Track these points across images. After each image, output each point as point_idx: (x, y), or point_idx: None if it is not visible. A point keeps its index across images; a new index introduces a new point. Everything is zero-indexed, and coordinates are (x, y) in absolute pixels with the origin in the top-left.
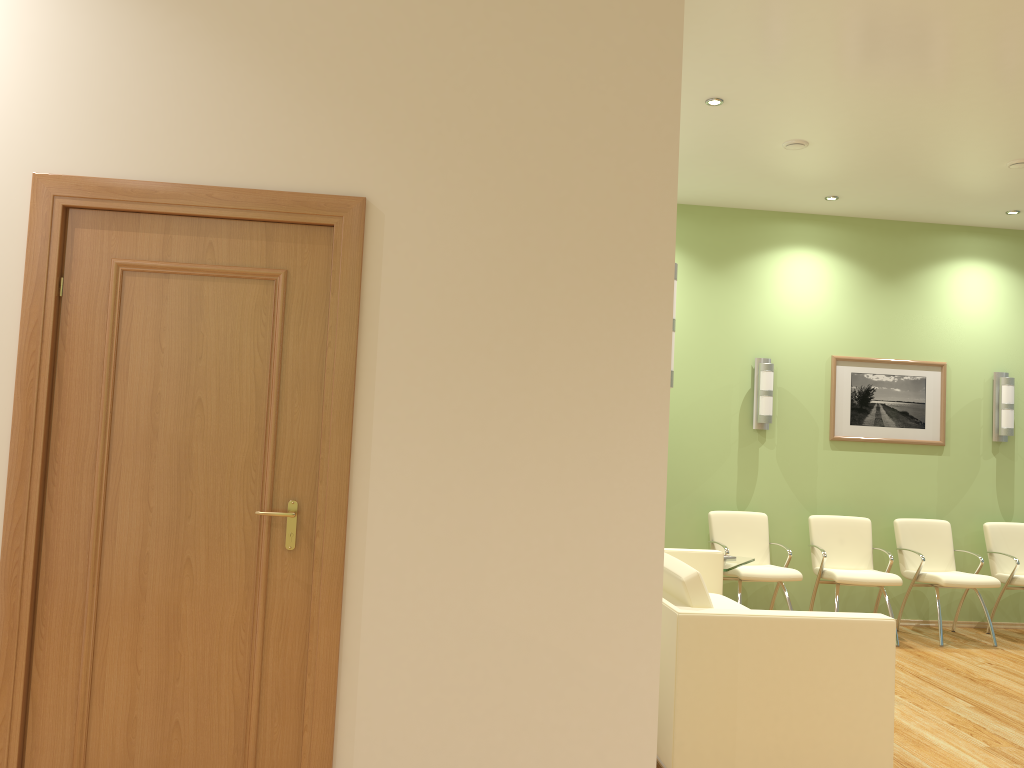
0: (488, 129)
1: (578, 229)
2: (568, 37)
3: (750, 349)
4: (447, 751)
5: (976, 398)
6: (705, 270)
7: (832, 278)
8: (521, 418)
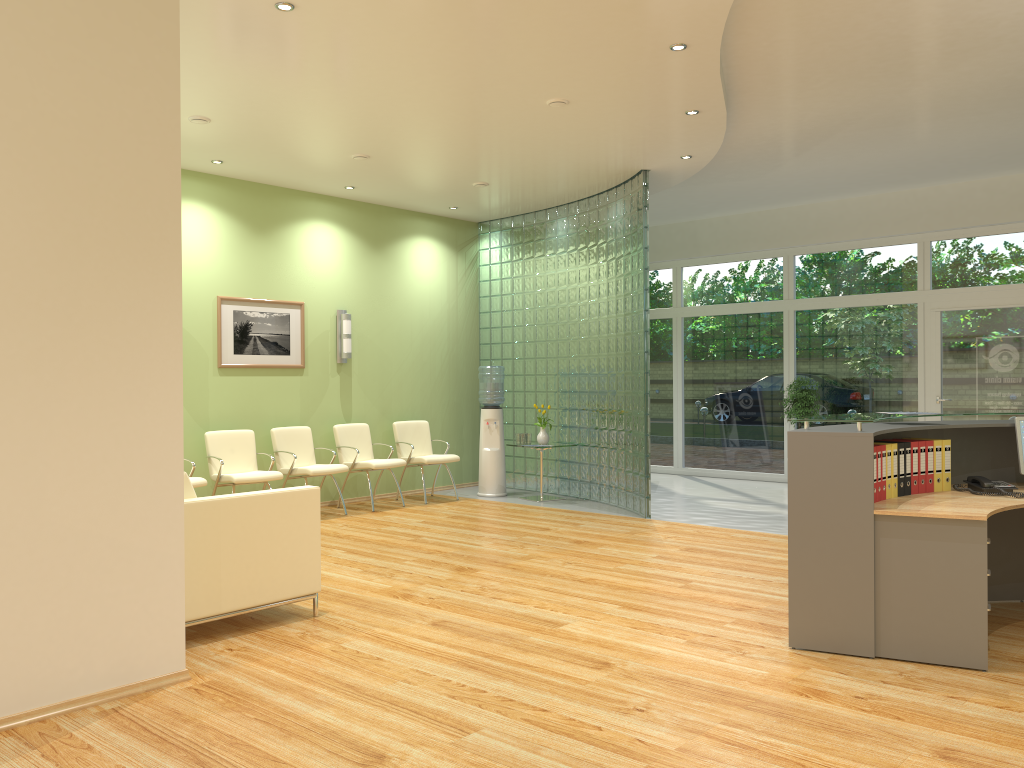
0: (26, 120)
1: (107, 210)
2: (90, 51)
3: None
4: (22, 631)
5: (326, 330)
6: None
7: (216, 229)
8: (69, 361)
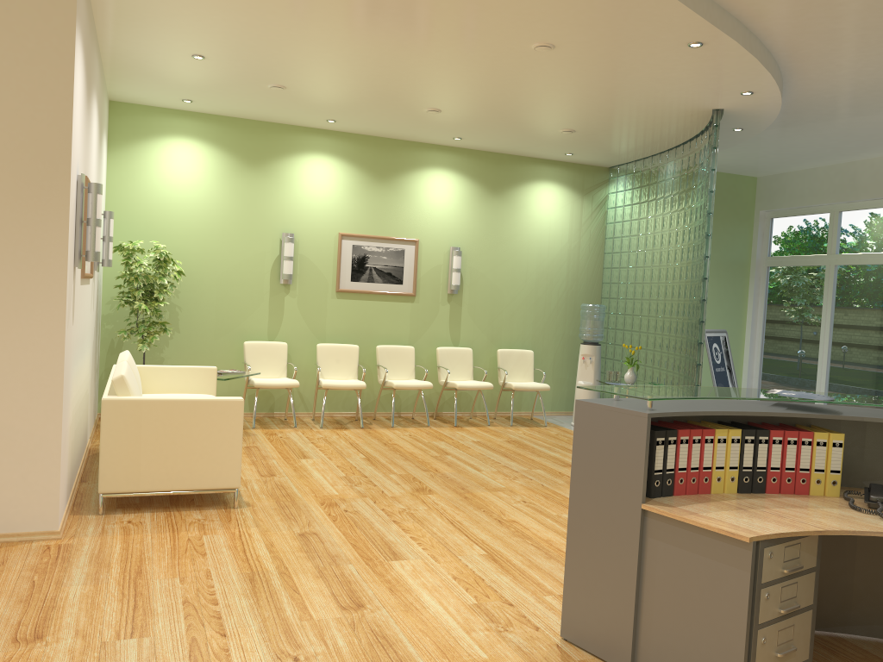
0: None
1: (3, 165)
2: None
3: (279, 226)
4: None
5: (438, 264)
6: (246, 167)
7: (341, 177)
8: None
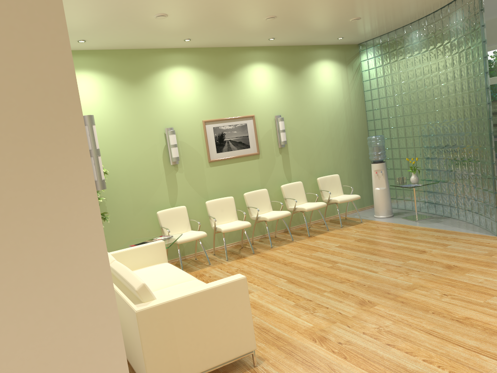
0: None
1: (12, 113)
2: None
3: (162, 124)
4: None
5: (269, 129)
6: (130, 85)
7: (196, 81)
8: (1, 245)
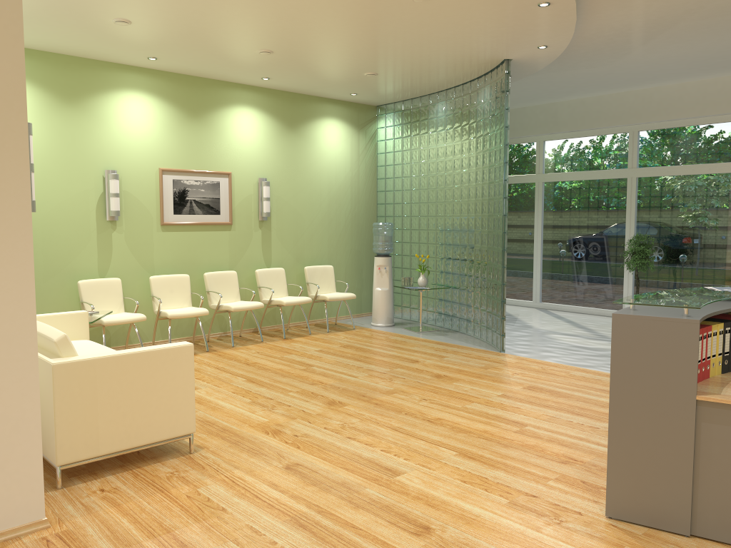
0: None
1: None
2: None
3: (101, 163)
4: None
5: (249, 194)
6: (62, 103)
7: (157, 114)
8: None
